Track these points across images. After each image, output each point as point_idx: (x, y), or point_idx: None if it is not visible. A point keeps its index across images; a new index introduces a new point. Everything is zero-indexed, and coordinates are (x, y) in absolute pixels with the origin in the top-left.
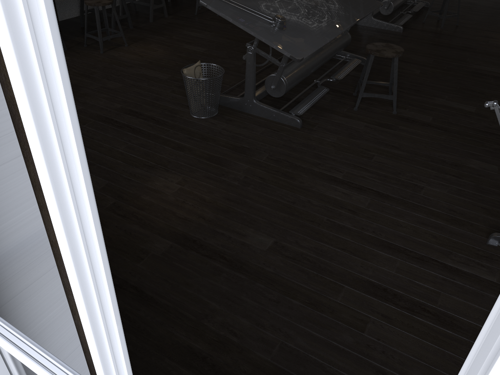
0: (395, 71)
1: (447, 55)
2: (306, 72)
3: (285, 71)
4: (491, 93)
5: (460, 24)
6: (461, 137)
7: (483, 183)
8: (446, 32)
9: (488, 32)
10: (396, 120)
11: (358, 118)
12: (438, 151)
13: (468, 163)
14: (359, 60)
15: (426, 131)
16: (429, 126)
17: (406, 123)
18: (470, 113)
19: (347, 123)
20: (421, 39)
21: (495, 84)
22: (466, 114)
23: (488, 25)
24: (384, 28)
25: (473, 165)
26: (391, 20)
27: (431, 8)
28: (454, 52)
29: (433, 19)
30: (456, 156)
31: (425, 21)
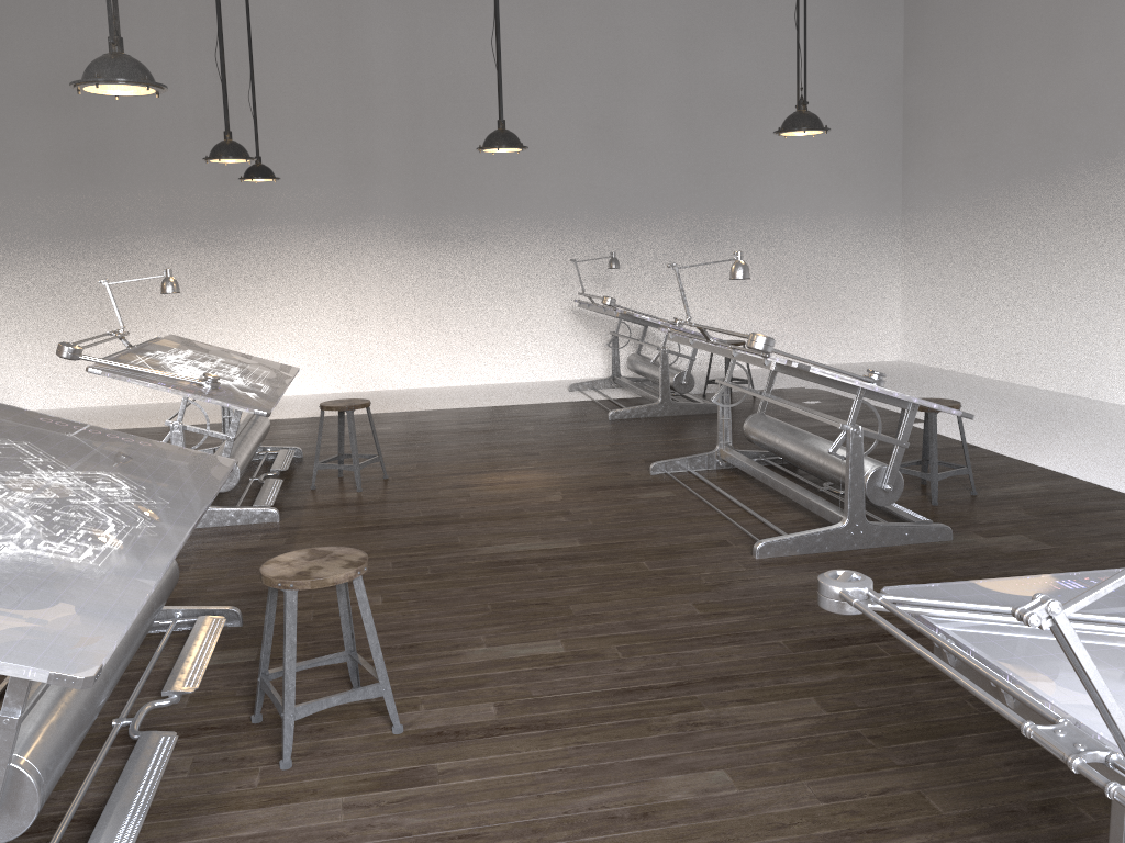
0: (365, 615)
1: (414, 542)
2: (92, 709)
3: (21, 732)
4: (562, 597)
5: (390, 474)
6: (593, 727)
7: (738, 833)
8: (375, 497)
9: (454, 476)
10: (417, 748)
11: (312, 791)
12: (577, 791)
13: (666, 793)
14: (218, 617)
15: (508, 746)
16: (504, 729)
17: (448, 747)
18: (561, 658)
19: (288, 823)
20: (334, 524)
21: (552, 575)
22: (556, 664)
23: (443, 464)
24: (231, 522)
25: (678, 791)
26: (241, 501)
27: (309, 456)
28: (422, 532)
29: (329, 477)
30: (625, 784)
31: (315, 485)
